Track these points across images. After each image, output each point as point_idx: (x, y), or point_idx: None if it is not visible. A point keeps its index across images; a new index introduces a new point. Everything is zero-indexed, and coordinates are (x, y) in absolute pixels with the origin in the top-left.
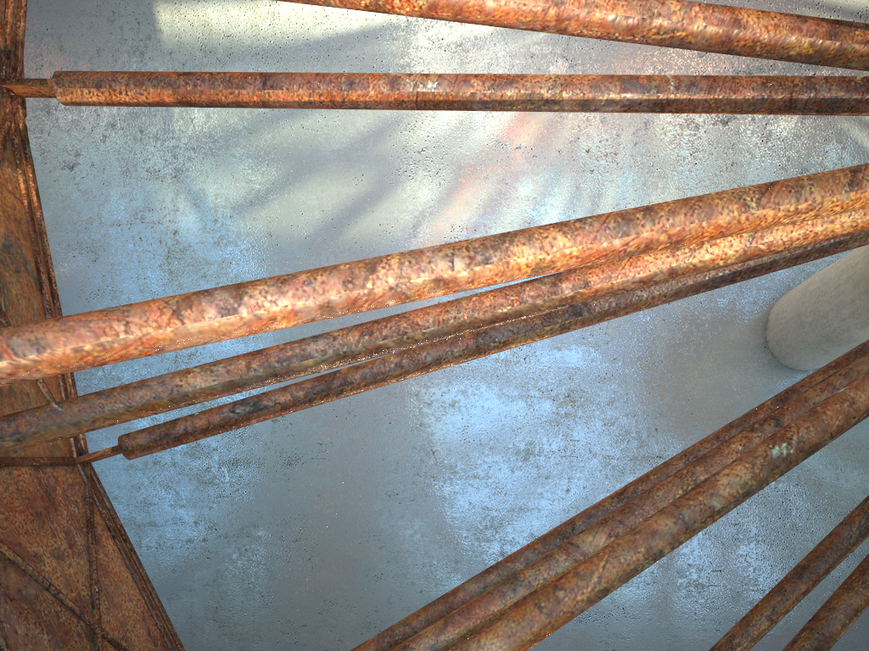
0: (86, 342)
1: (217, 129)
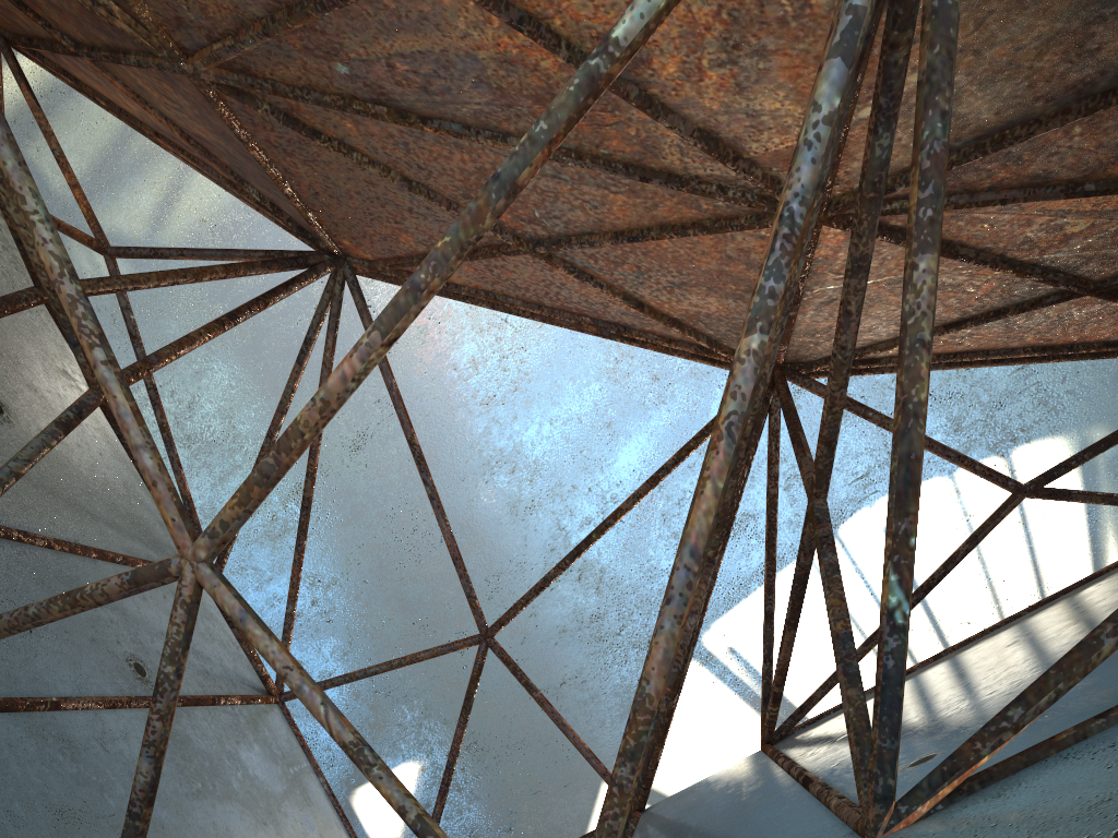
0: None
1: (96, 158)
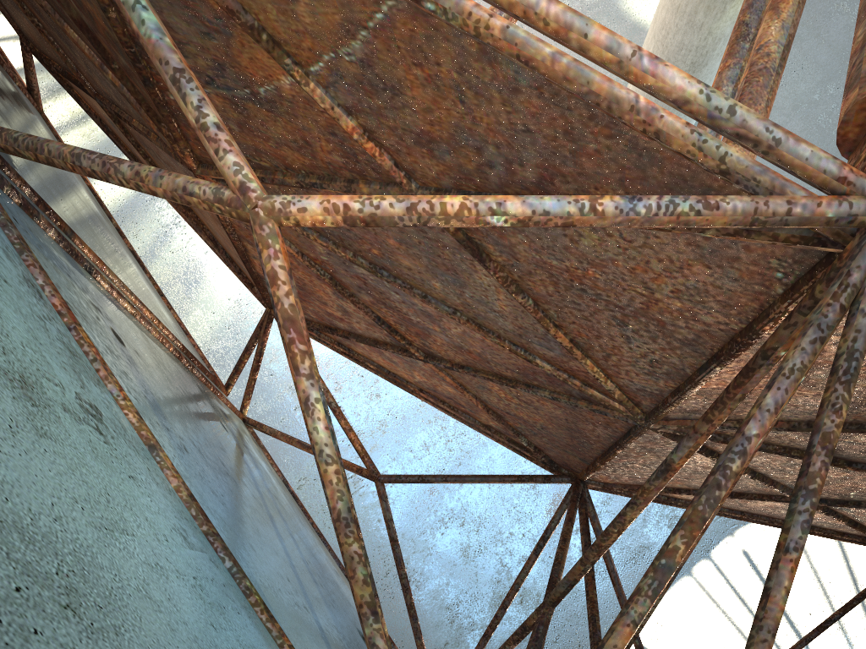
0: None
1: None
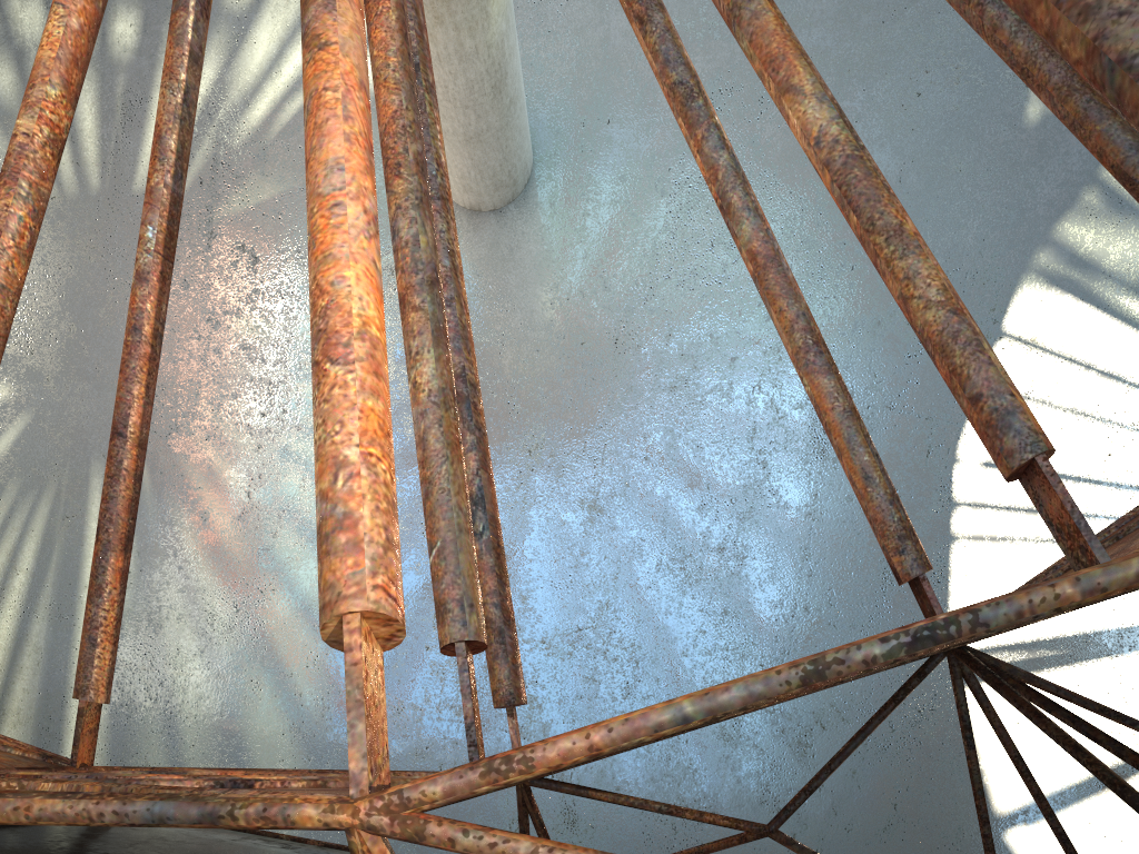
0: (339, 127)
1: None
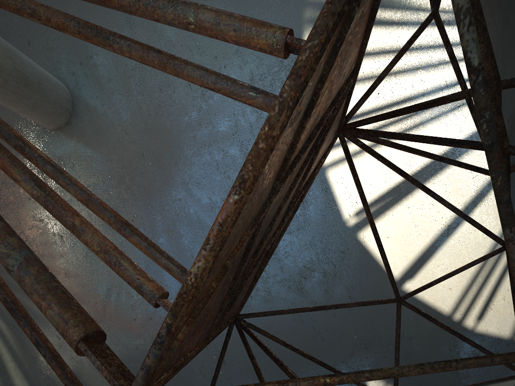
0: None
1: None
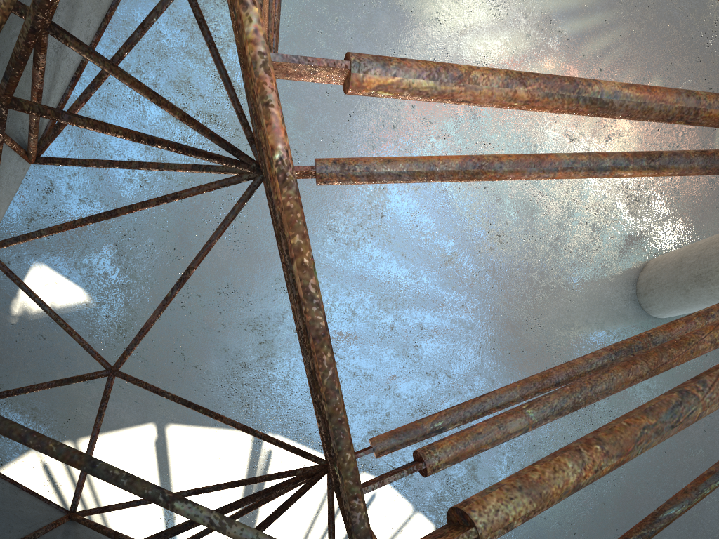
0: None
1: None
